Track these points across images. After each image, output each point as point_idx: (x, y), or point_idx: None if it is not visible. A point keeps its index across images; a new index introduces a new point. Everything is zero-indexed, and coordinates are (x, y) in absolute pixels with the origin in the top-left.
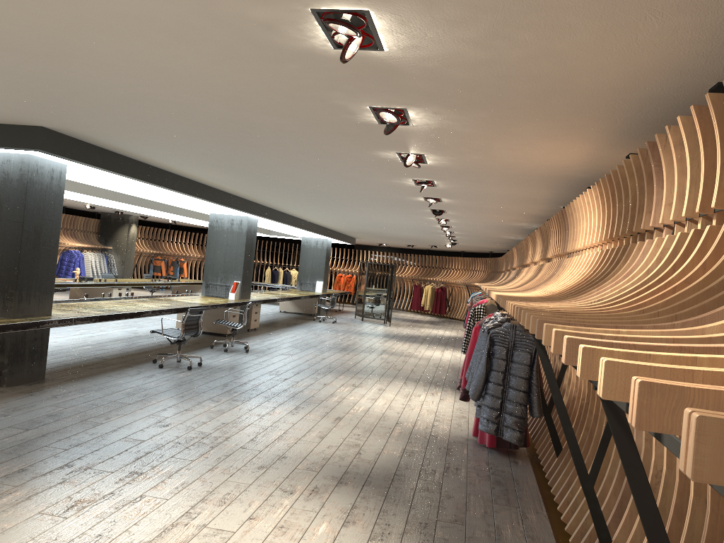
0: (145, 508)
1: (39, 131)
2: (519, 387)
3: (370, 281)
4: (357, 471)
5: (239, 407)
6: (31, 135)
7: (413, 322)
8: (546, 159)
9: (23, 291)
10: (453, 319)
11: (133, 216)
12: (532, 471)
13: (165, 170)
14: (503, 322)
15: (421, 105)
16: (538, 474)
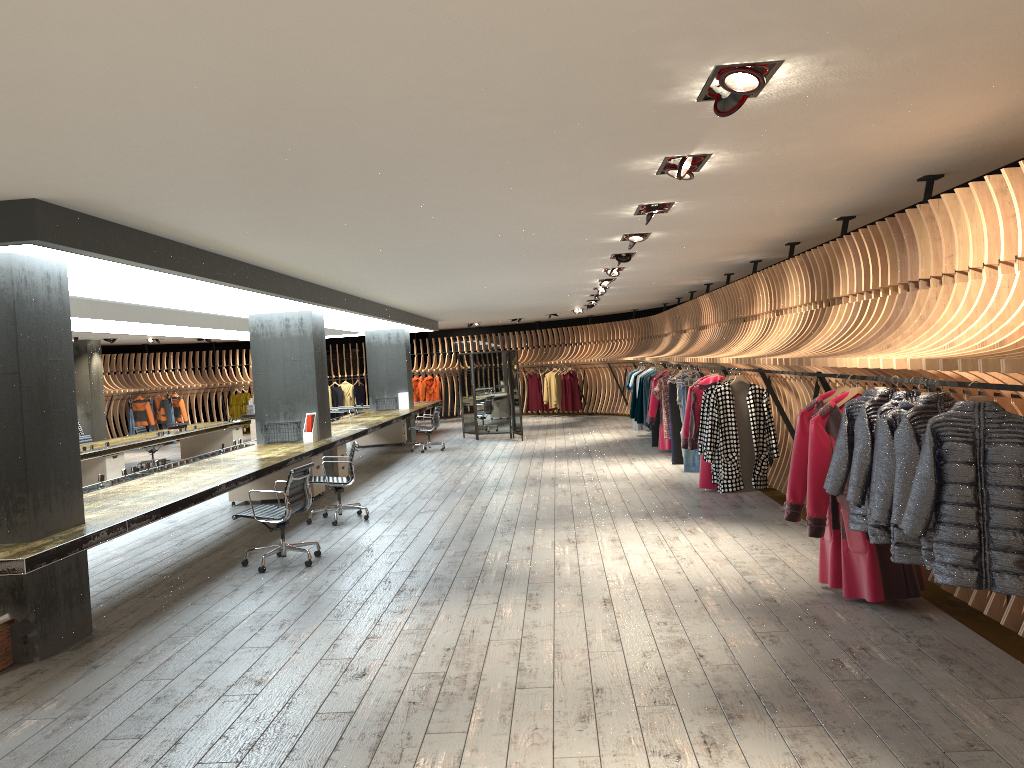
0: None
1: (30, 207)
2: (1015, 504)
3: (479, 379)
4: (732, 690)
5: (444, 615)
6: (16, 216)
7: (546, 428)
8: (918, 132)
9: (39, 491)
10: (592, 414)
11: (92, 341)
12: (965, 627)
13: (210, 251)
14: (931, 401)
15: (818, 49)
16: (978, 631)
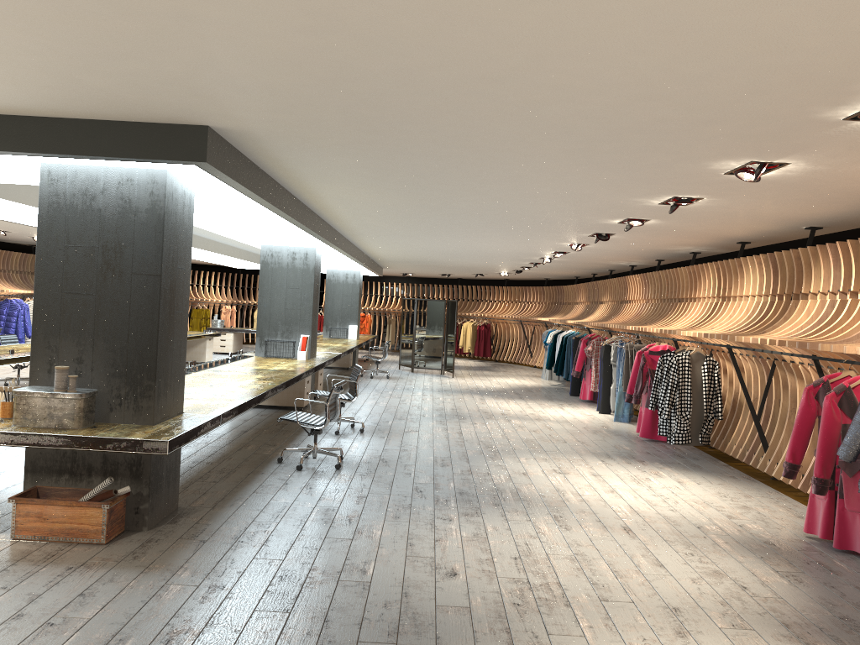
0: None
1: (203, 133)
2: None
3: (420, 322)
4: (793, 621)
5: (490, 526)
6: (190, 139)
7: (466, 369)
8: None
9: (161, 381)
10: (498, 361)
11: None
12: None
13: (286, 188)
14: None
15: None
16: None
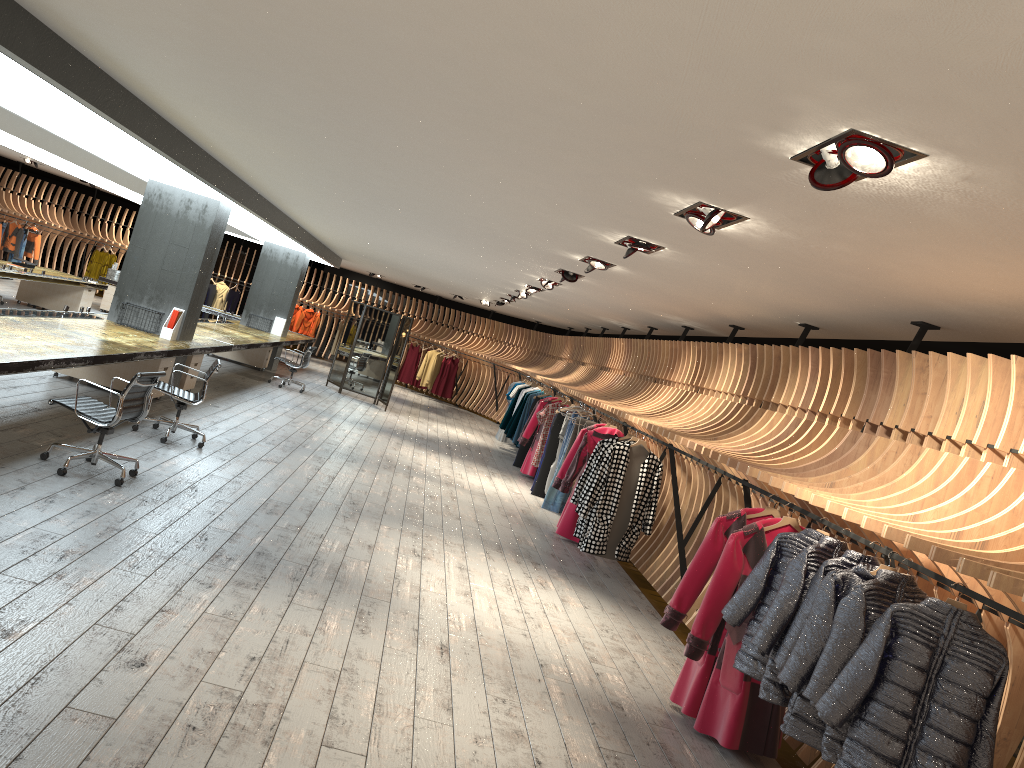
0: None
1: None
2: (957, 735)
3: (364, 334)
4: None
5: (258, 607)
6: None
7: (411, 405)
8: (965, 283)
9: None
10: (458, 406)
11: None
12: None
13: (135, 95)
14: (893, 580)
15: (976, 160)
16: None
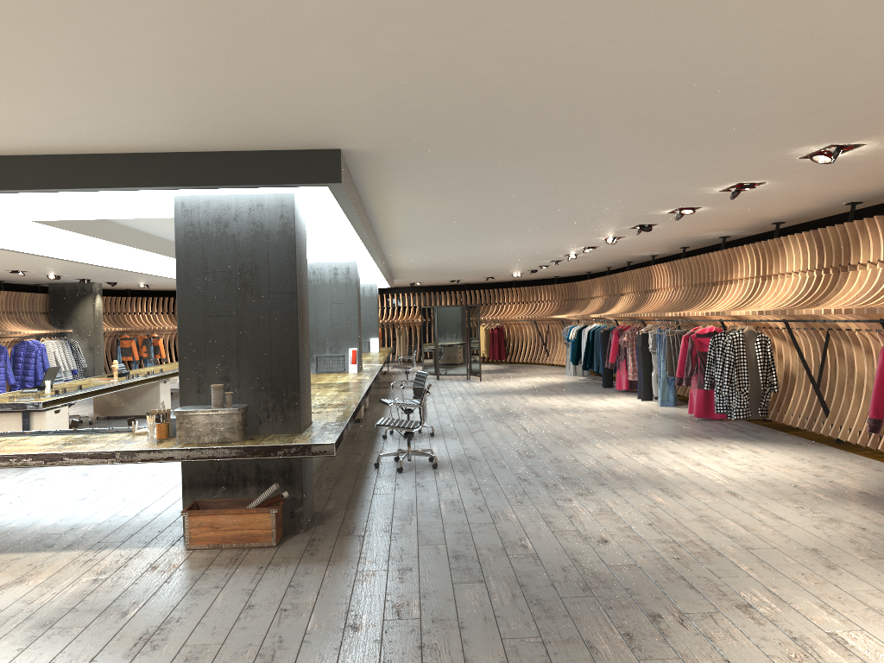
0: (874, 646)
1: (337, 156)
2: None
3: (441, 329)
4: None
5: (609, 502)
6: (325, 163)
7: (488, 372)
8: None
9: (302, 392)
10: (512, 363)
11: (96, 284)
12: None
13: (364, 204)
14: None
15: None
16: None
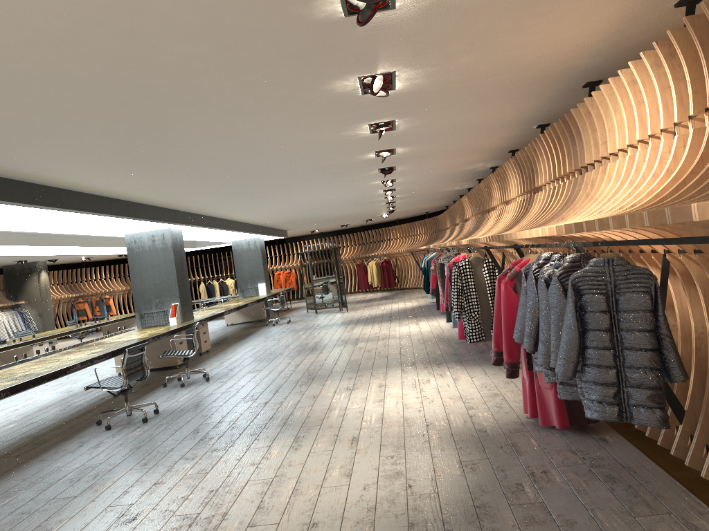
0: None
1: None
2: (643, 346)
3: (314, 270)
4: (424, 518)
5: (224, 459)
6: None
7: (368, 301)
8: (560, 39)
9: None
10: (404, 289)
11: (40, 262)
12: (633, 447)
13: (54, 186)
14: (575, 261)
15: None
16: (643, 449)
